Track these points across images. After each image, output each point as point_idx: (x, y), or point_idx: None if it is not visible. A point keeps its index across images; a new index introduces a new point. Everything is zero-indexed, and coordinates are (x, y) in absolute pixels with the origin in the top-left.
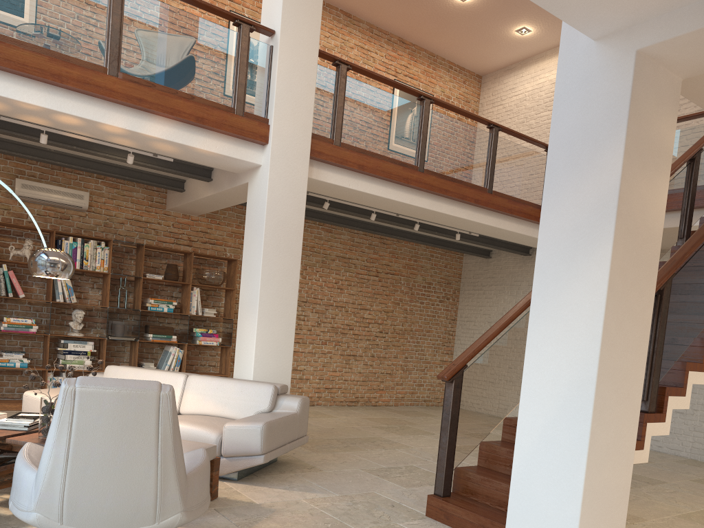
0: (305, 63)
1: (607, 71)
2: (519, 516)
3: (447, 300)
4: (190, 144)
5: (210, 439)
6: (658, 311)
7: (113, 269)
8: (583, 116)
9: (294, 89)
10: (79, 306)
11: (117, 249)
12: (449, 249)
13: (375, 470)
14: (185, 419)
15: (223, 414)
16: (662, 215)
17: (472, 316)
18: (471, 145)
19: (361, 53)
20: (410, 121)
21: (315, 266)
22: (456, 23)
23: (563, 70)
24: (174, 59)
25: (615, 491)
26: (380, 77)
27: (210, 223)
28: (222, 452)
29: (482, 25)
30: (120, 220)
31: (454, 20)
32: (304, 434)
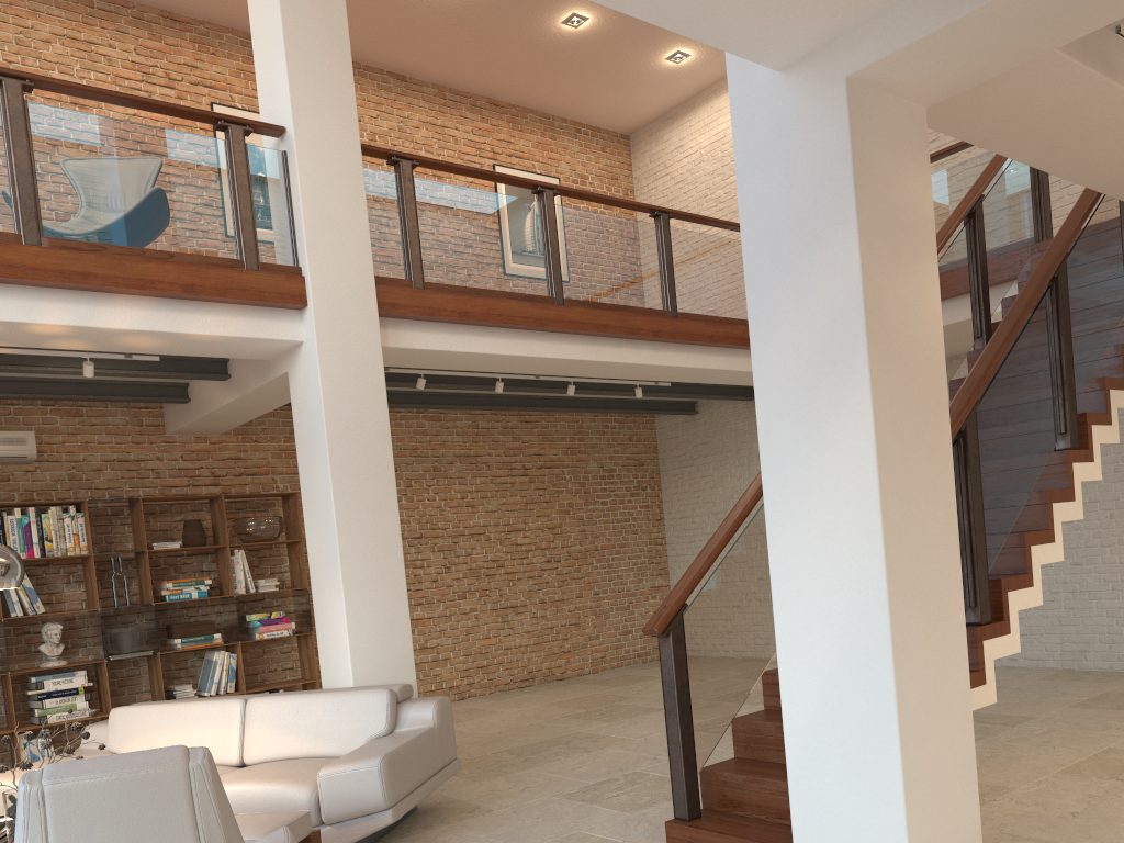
0: (343, 169)
1: (808, 117)
2: (812, 837)
3: (644, 491)
4: (180, 330)
5: (299, 801)
6: (964, 464)
7: (96, 545)
8: (785, 191)
9: (333, 213)
10: (51, 616)
11: (98, 513)
12: (630, 412)
13: (576, 792)
14: (254, 775)
15: (314, 752)
16: (938, 322)
17: (687, 509)
18: (631, 248)
19: (434, 132)
20: (528, 229)
21: (424, 478)
22: (572, 63)
23: (741, 124)
24: (130, 200)
25: (954, 768)
26: (467, 169)
27: (242, 442)
28: (323, 817)
29: (613, 58)
30: (94, 465)
31: (568, 59)
32: (452, 757)
